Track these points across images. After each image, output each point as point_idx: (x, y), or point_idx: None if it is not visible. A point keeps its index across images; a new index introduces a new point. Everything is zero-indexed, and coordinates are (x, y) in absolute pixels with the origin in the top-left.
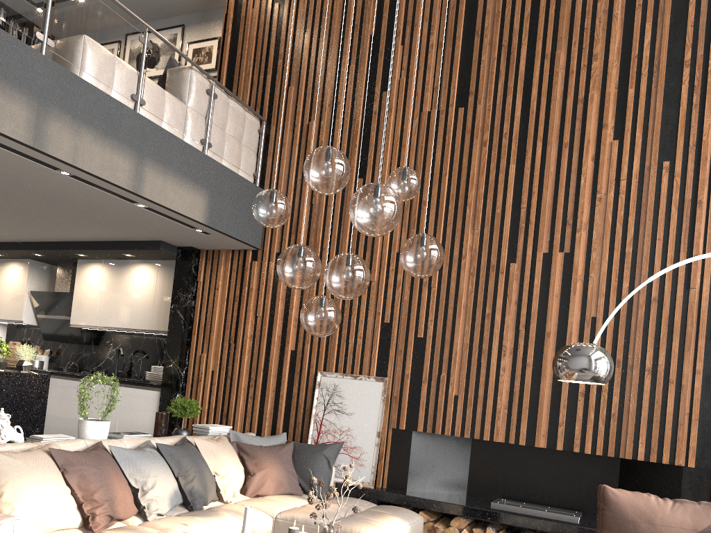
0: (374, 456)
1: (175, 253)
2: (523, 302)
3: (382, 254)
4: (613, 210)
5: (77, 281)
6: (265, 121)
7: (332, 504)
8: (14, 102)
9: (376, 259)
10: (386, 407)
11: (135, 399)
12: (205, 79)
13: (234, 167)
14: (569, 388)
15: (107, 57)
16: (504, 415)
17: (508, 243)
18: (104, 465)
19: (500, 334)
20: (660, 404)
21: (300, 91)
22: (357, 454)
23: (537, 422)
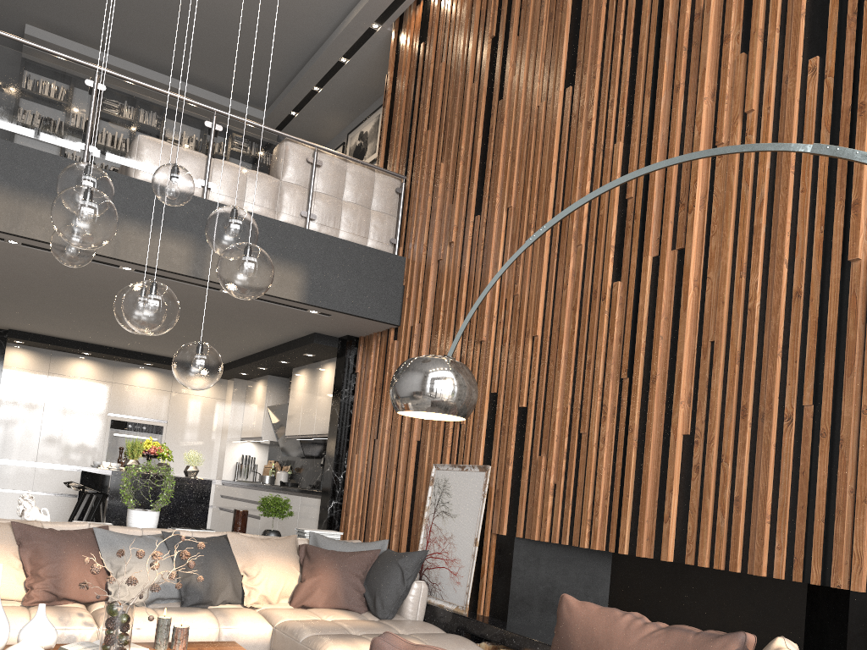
0: (470, 571)
1: (336, 345)
2: (626, 336)
3: (491, 304)
4: (740, 164)
5: (291, 390)
6: (405, 178)
7: (365, 622)
8: (44, 209)
9: (485, 313)
10: (489, 505)
11: (306, 509)
12: (306, 147)
13: (357, 236)
14: (682, 460)
15: (163, 149)
16: (604, 509)
17: (614, 255)
18: (66, 543)
19: (604, 389)
20: (808, 477)
21: (434, 133)
22: (456, 569)
23: (639, 517)
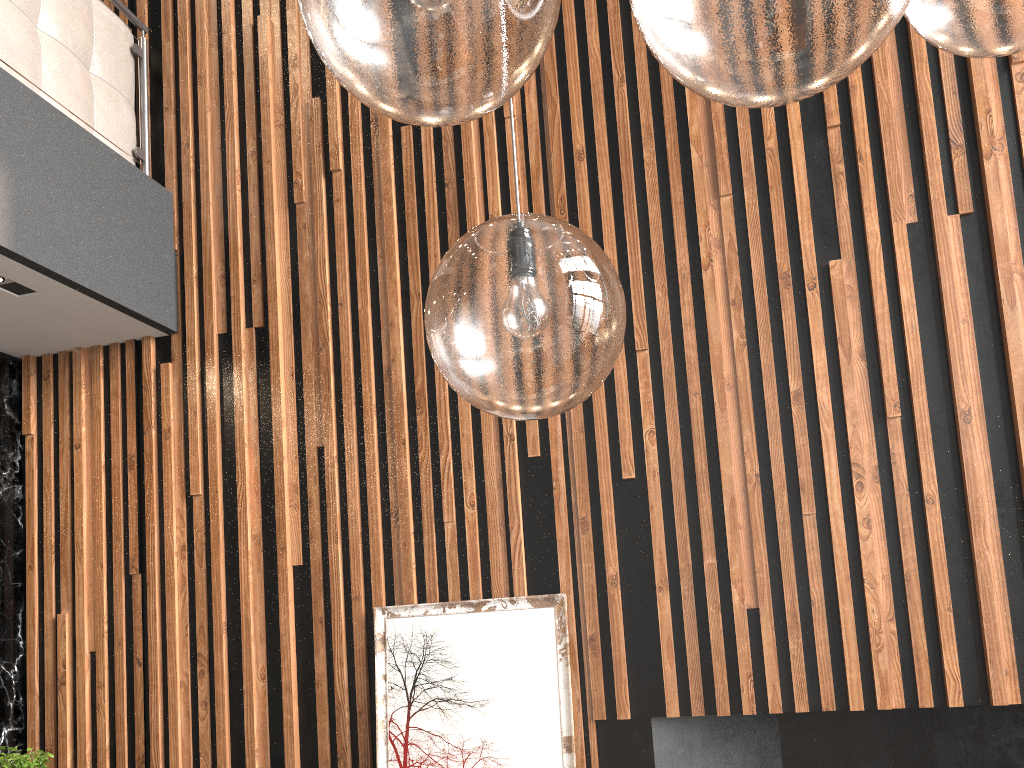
0: None
1: None
2: (884, 348)
3: None
4: None
5: None
6: (146, 31)
7: None
8: None
9: None
10: (572, 668)
11: None
12: None
13: (76, 122)
14: None
15: None
16: (891, 638)
17: (812, 217)
18: None
19: (838, 438)
20: None
21: None
22: None
23: (987, 641)
